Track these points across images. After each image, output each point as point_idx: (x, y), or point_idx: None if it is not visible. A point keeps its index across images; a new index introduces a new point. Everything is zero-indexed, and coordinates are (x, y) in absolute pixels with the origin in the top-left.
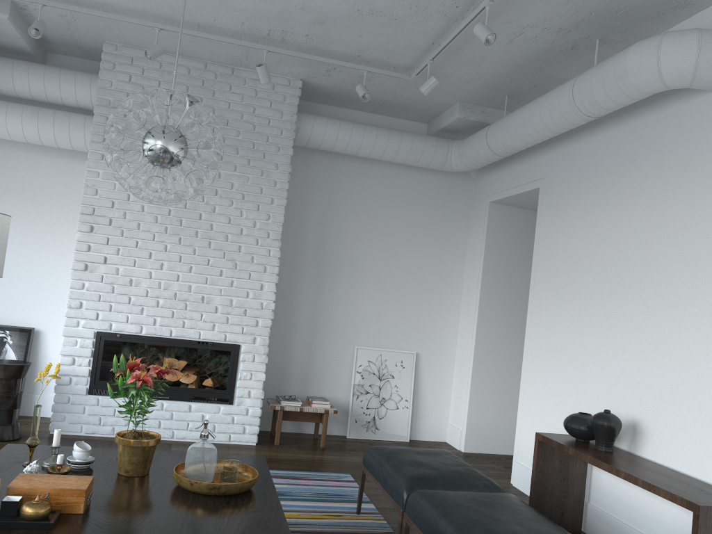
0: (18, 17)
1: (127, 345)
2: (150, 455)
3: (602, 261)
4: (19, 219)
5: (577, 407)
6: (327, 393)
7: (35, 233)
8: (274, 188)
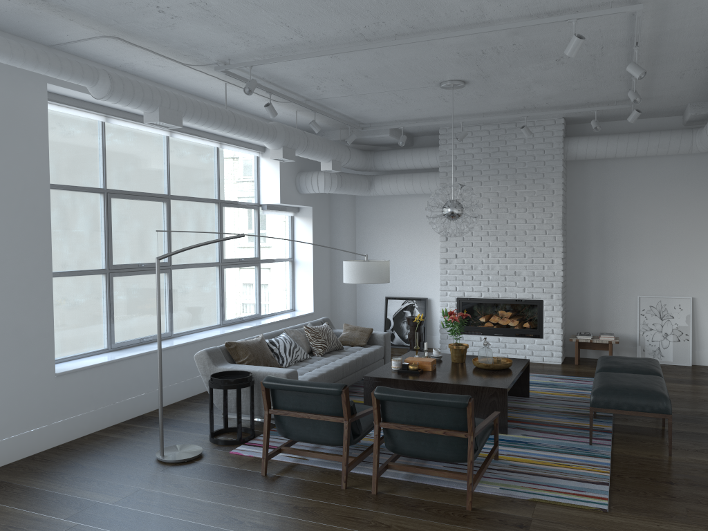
0: (394, 131)
1: (474, 304)
2: (463, 353)
3: None
4: (412, 236)
5: None
6: (619, 331)
7: (421, 243)
8: (552, 195)
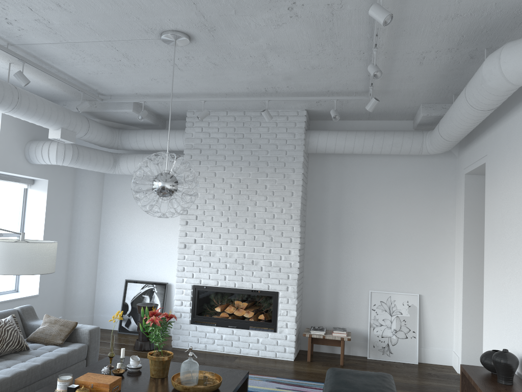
0: (140, 108)
1: (210, 293)
2: (165, 365)
3: (515, 223)
4: (157, 219)
5: (509, 345)
6: (351, 325)
7: (166, 226)
8: (293, 185)
